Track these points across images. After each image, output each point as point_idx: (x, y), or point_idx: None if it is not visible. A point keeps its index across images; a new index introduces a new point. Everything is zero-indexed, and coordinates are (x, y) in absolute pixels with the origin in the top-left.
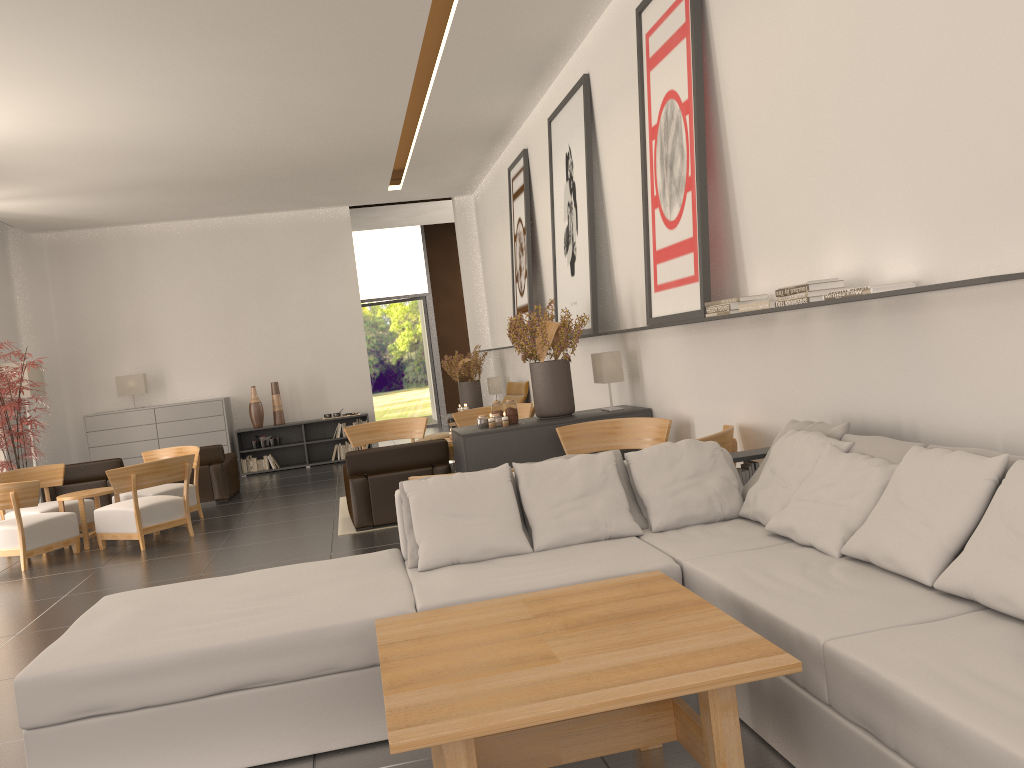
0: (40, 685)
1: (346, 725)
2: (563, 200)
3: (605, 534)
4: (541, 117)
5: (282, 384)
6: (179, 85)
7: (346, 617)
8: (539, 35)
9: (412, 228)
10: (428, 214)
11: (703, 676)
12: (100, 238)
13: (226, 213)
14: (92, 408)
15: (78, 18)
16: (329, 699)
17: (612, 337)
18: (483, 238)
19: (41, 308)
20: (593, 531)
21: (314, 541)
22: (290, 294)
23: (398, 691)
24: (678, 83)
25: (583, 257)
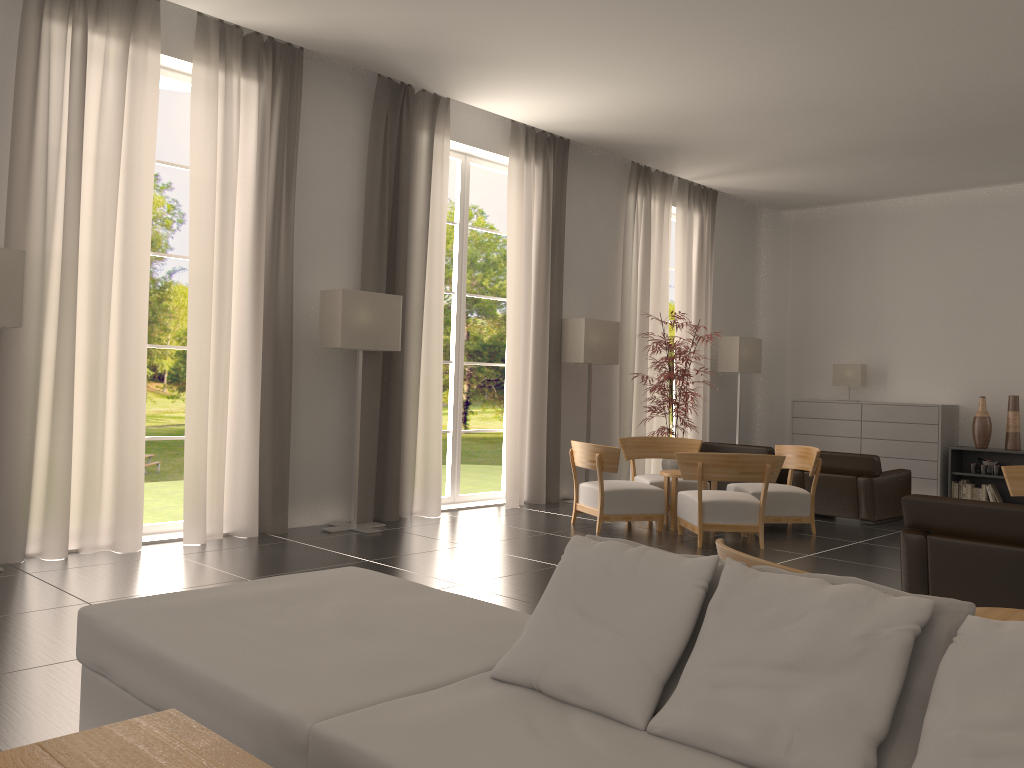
0: (85, 623)
1: None
2: None
3: (779, 766)
4: None
5: None
6: (784, 16)
7: (263, 691)
8: None
9: None
10: None
11: None
12: (843, 215)
13: (984, 182)
14: (810, 394)
15: None
16: None
17: None
18: None
19: (779, 286)
20: (756, 747)
21: None
22: None
23: None
24: None
25: None
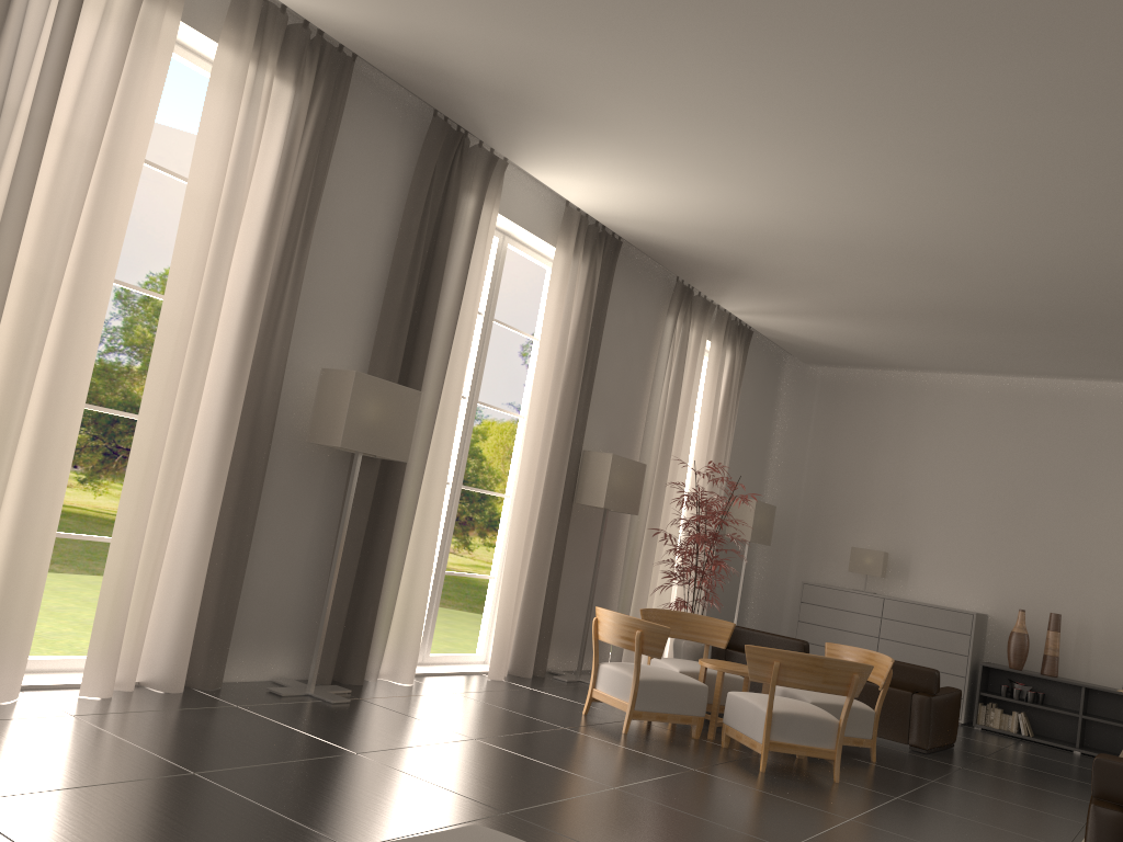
0: None
1: None
2: None
3: None
4: None
5: (1068, 620)
6: (967, 140)
7: None
8: None
9: None
10: None
11: None
12: (879, 381)
13: (1042, 372)
14: (818, 576)
15: (820, 17)
16: None
17: None
18: None
19: (796, 449)
20: None
21: None
22: (1111, 498)
23: None
24: None
25: None
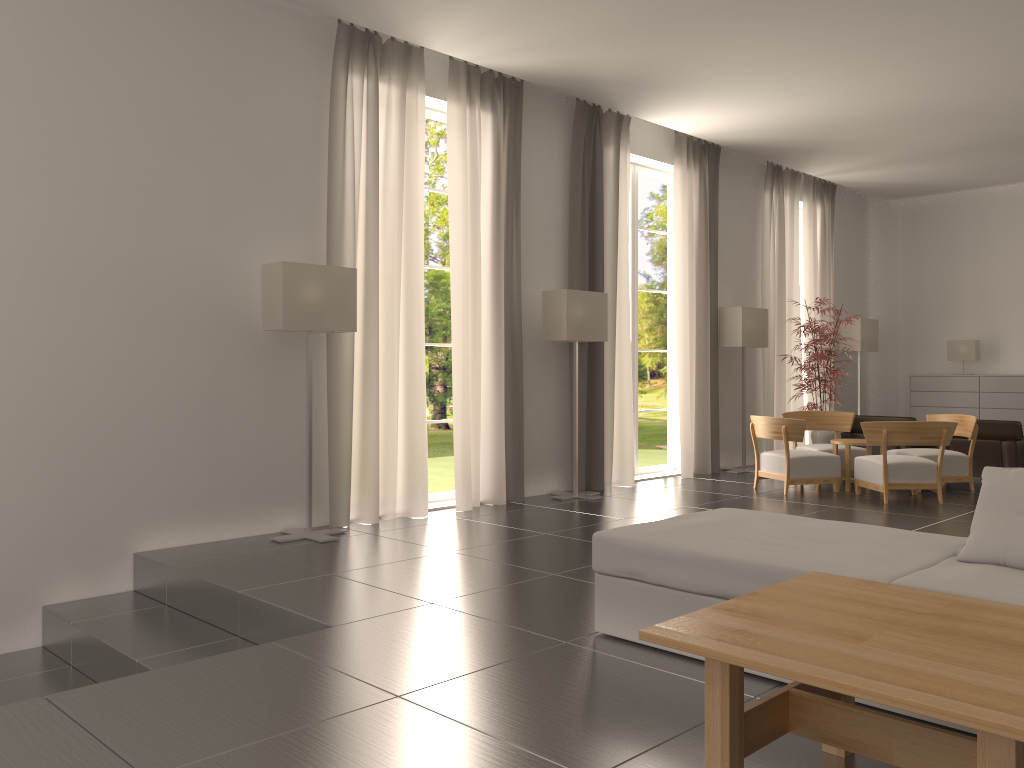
0: (604, 543)
1: None
2: None
3: None
4: None
5: None
6: (966, 43)
7: (823, 569)
8: None
9: None
10: None
11: (937, 702)
12: (951, 202)
13: None
14: (923, 369)
15: (839, 3)
16: None
17: None
18: None
19: (888, 270)
20: None
21: None
22: None
23: (713, 611)
24: None
25: None
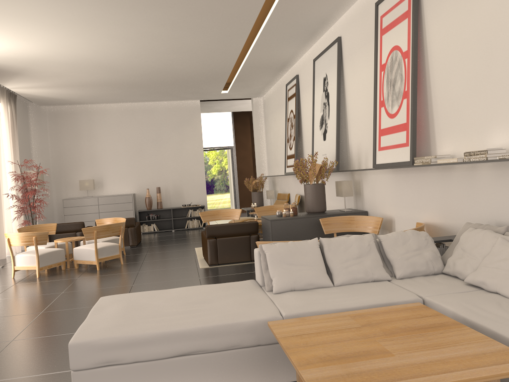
0: (82, 347)
1: (242, 377)
2: (320, 101)
3: (372, 279)
4: (308, 58)
5: (161, 188)
6: (130, 33)
7: (244, 318)
8: (317, 15)
9: (227, 113)
10: (237, 106)
11: (490, 371)
12: (75, 110)
13: (138, 100)
14: (66, 195)
15: None
16: (234, 362)
17: (345, 173)
18: (267, 119)
19: (43, 144)
20: (365, 277)
21: (188, 270)
22: (168, 143)
23: (306, 368)
24: (401, 42)
25: (332, 131)
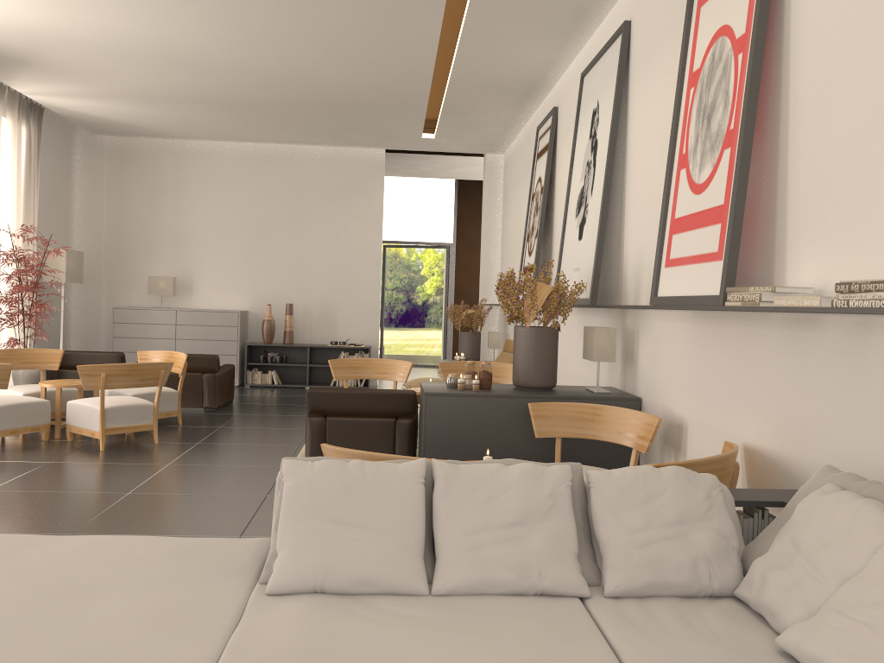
0: None
1: None
2: (583, 159)
3: (536, 588)
4: (575, 73)
5: (297, 307)
6: None
7: None
8: None
9: (447, 181)
10: (462, 169)
11: None
12: (155, 147)
13: (270, 140)
14: (125, 301)
15: None
16: None
17: (611, 311)
18: (506, 196)
19: (94, 204)
20: (519, 580)
21: (260, 475)
22: (318, 224)
23: None
24: (735, 15)
25: (593, 220)
